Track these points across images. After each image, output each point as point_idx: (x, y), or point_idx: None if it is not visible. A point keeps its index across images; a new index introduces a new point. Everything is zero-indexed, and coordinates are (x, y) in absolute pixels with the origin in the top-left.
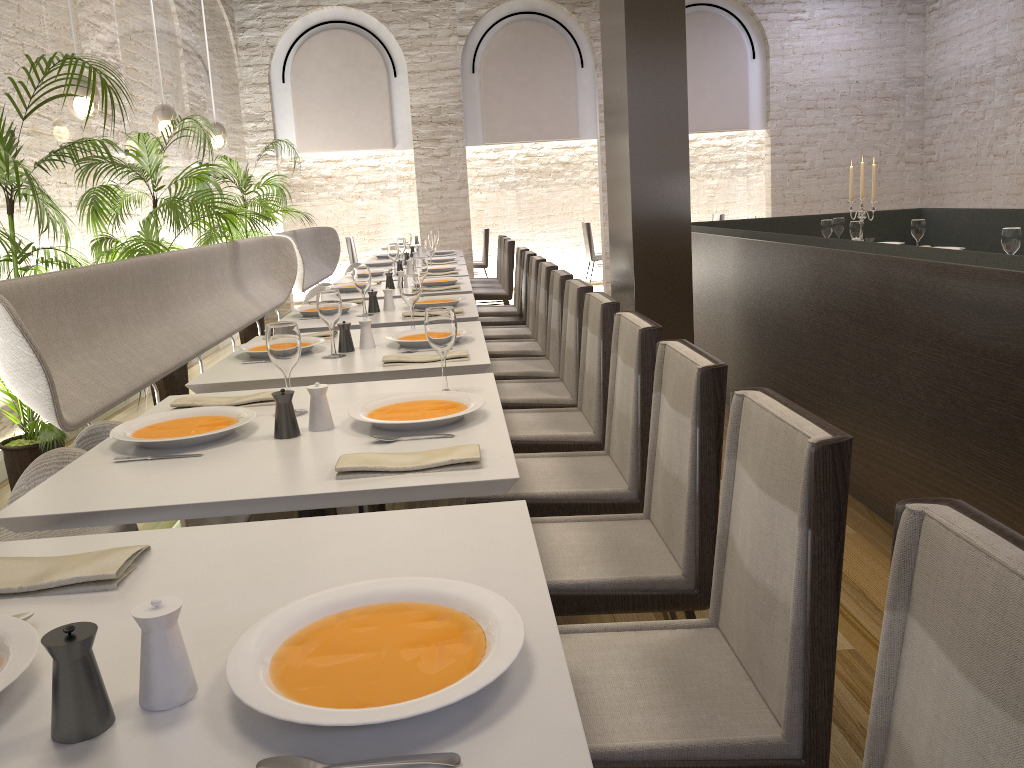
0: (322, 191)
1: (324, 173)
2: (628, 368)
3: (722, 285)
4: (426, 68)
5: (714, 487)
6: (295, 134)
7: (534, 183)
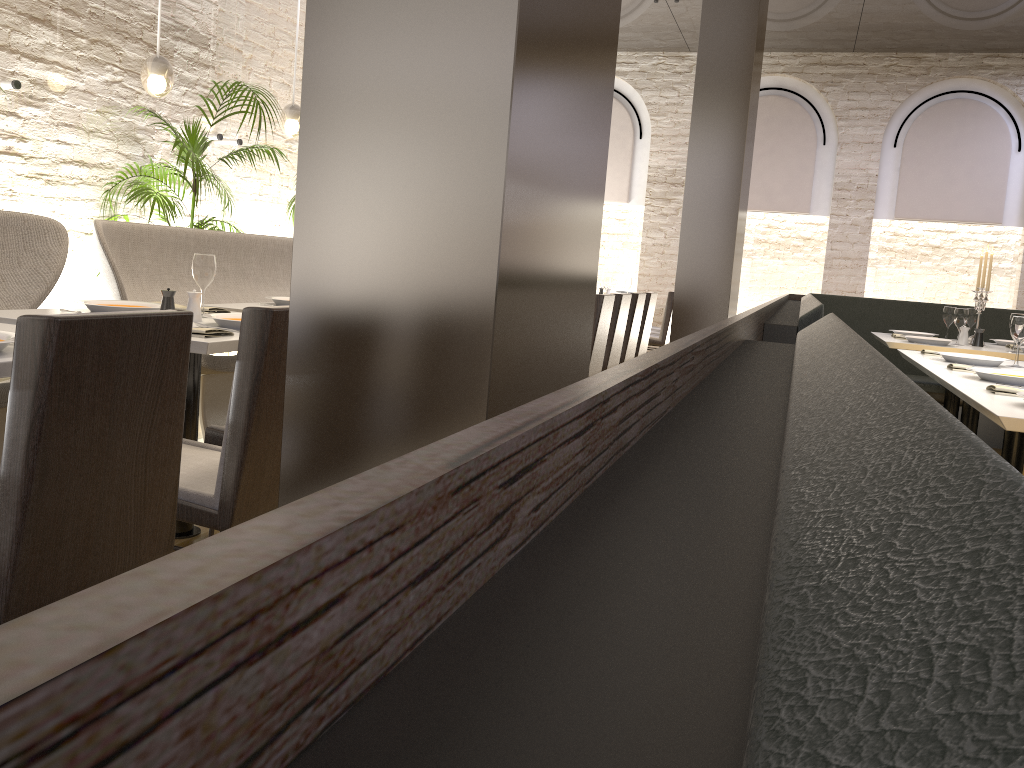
0: None
1: None
2: None
3: None
4: (668, 133)
5: None
6: None
7: (771, 254)
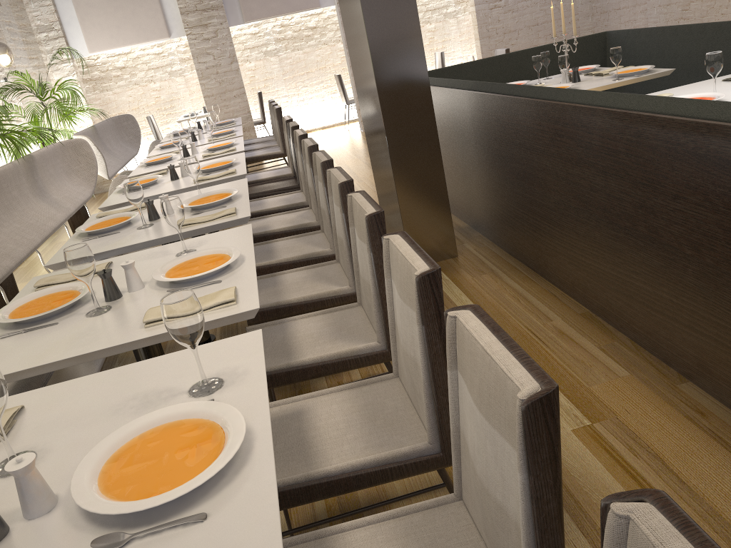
0: (120, 80)
1: (118, 65)
2: (408, 308)
3: (462, 133)
4: None
5: (558, 539)
6: (84, 37)
7: (291, 48)
